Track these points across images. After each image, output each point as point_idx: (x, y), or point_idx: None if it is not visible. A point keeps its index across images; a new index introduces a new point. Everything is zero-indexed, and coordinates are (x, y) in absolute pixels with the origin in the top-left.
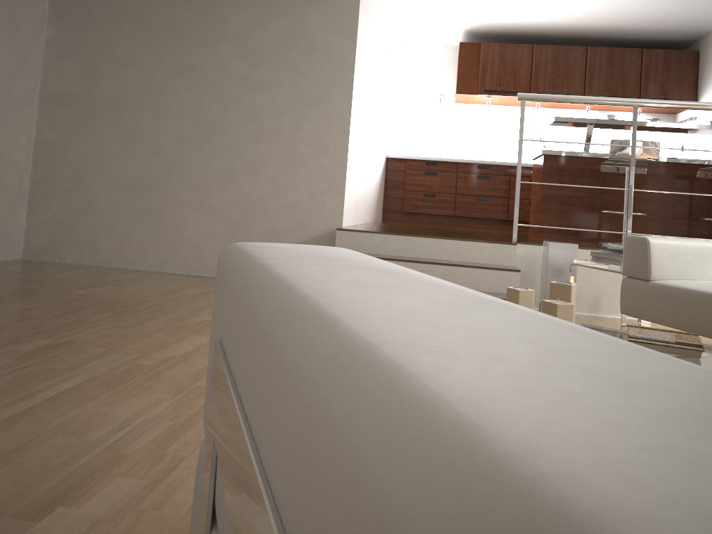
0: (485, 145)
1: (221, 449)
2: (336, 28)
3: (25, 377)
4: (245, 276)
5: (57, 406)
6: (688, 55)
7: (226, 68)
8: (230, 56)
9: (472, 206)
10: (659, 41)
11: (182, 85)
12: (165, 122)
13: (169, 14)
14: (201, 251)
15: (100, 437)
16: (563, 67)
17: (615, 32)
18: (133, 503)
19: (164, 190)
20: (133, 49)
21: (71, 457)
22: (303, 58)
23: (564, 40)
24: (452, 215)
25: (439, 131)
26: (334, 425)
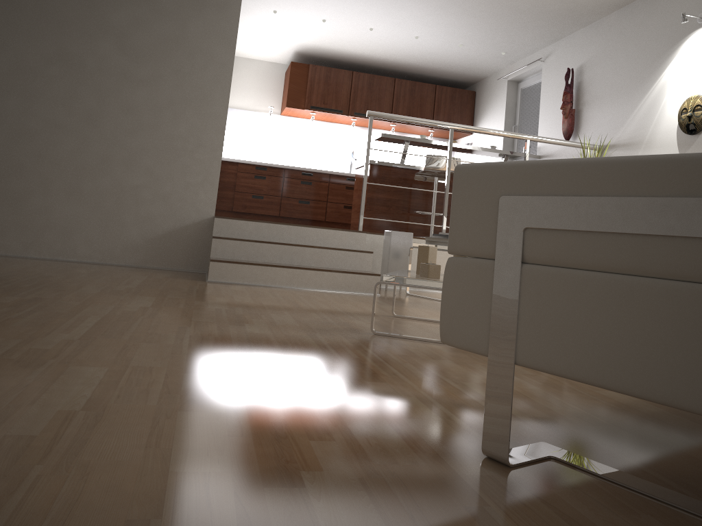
0: (305, 155)
1: (550, 221)
2: (217, 37)
3: (46, 317)
4: (540, 163)
5: (108, 330)
6: (468, 94)
7: (105, 61)
8: (110, 50)
9: (295, 208)
10: (448, 80)
11: (57, 72)
12: (35, 106)
13: (45, 1)
14: (69, 236)
15: (174, 343)
16: (376, 93)
17: (417, 69)
18: (254, 366)
19: (30, 174)
20: (2, 30)
21: (173, 351)
22: (184, 60)
23: (377, 71)
24: (278, 216)
25: (265, 140)
26: (693, 162)
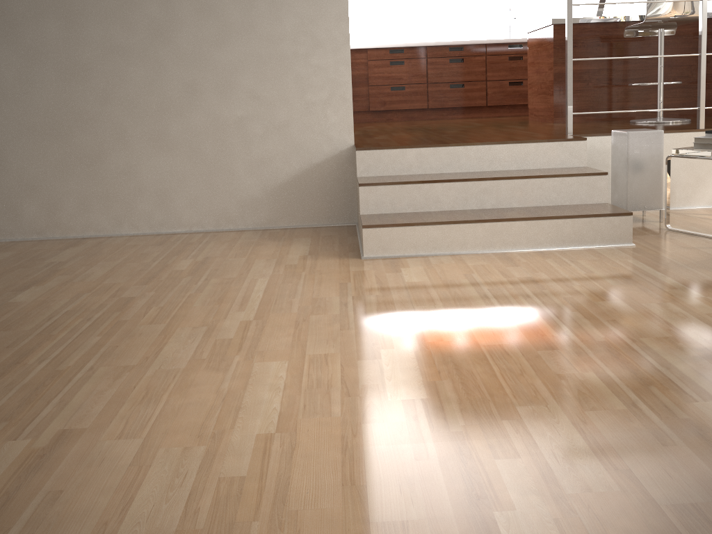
0: (448, 23)
1: None
2: None
3: None
4: None
5: None
6: None
7: None
8: None
9: (447, 95)
10: None
11: None
12: (82, 28)
13: None
14: (168, 200)
15: None
16: None
17: None
18: None
19: (100, 125)
20: None
21: None
22: None
23: None
24: (426, 108)
25: (395, 12)
26: None
